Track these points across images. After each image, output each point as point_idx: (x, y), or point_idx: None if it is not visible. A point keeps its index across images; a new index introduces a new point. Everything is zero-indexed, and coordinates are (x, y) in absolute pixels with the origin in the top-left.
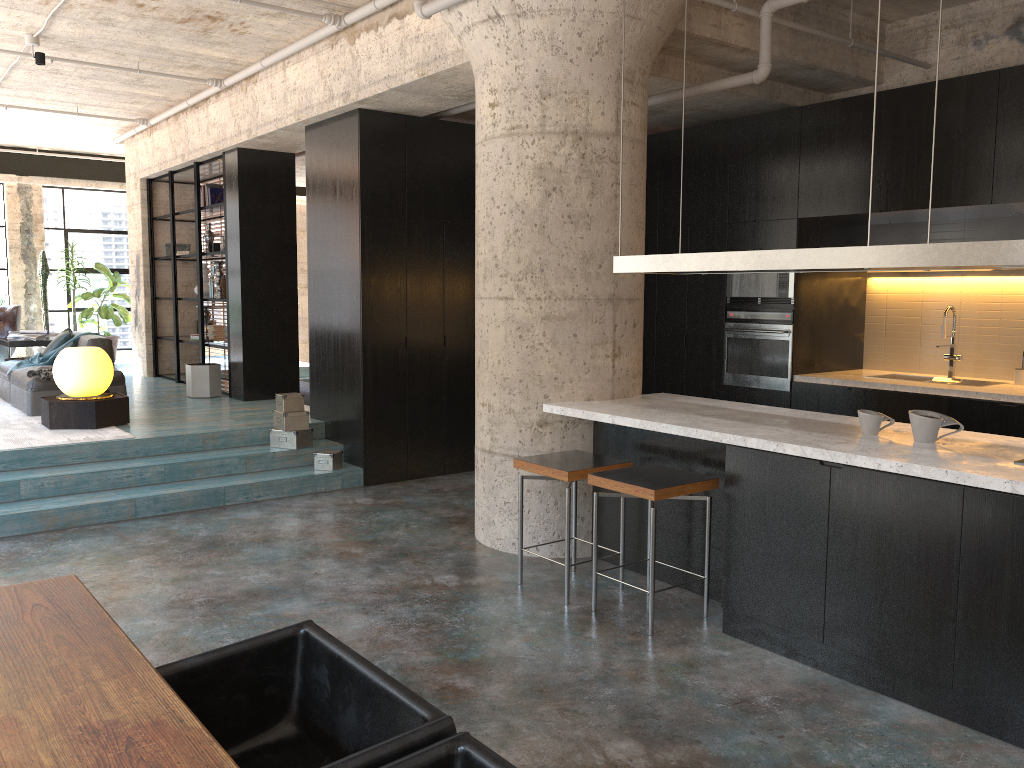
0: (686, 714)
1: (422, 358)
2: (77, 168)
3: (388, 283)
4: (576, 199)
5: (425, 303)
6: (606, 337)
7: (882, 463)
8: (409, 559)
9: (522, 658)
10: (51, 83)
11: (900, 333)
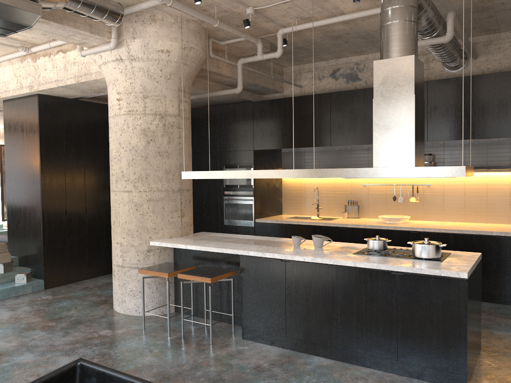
0: (235, 376)
1: (74, 220)
2: None
3: (55, 182)
4: (162, 144)
5: (75, 192)
6: (178, 208)
7: (306, 258)
8: (82, 325)
9: (155, 364)
10: None
11: (297, 198)
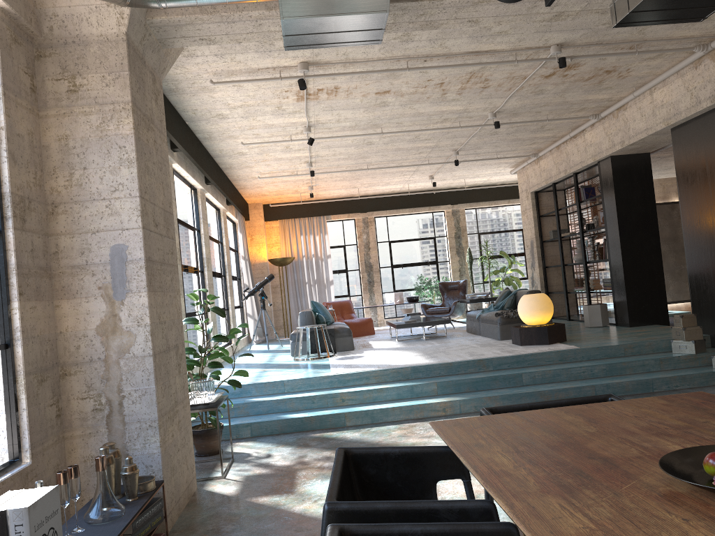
0: None
1: None
2: (483, 195)
3: None
4: None
5: None
6: None
7: None
8: None
9: None
10: (488, 141)
11: None
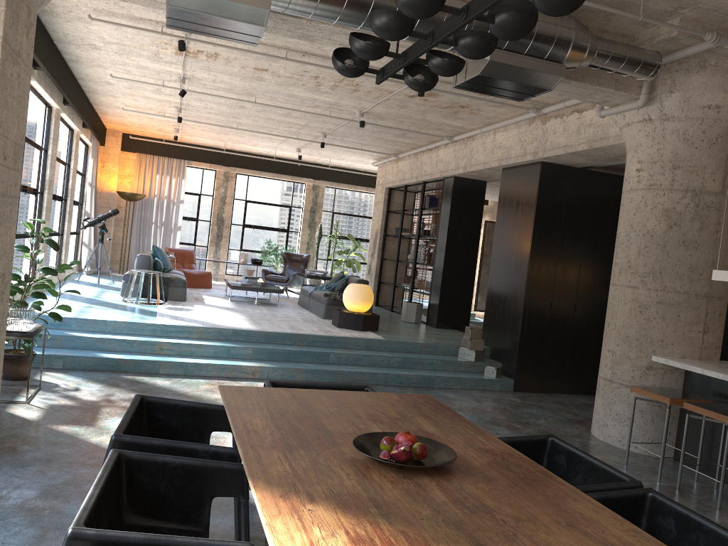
0: None
1: (559, 317)
2: (345, 177)
3: (544, 267)
4: (689, 231)
5: (566, 282)
6: (700, 319)
7: None
8: None
9: None
10: (355, 133)
11: None
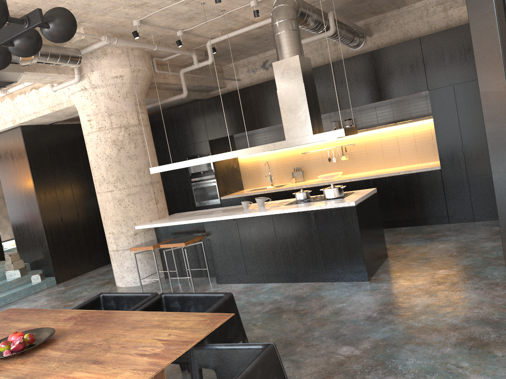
0: None
1: (70, 224)
2: None
3: (49, 196)
4: (130, 150)
5: (66, 201)
6: (152, 197)
7: (250, 214)
8: None
9: None
10: None
11: (253, 174)
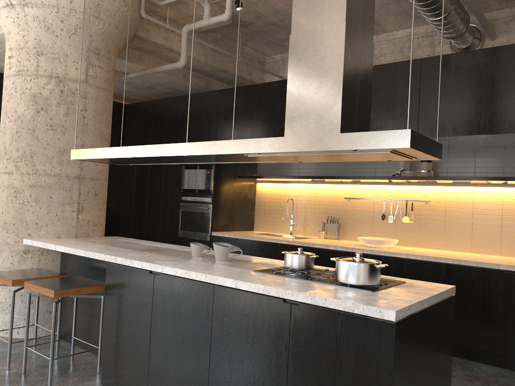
0: None
1: None
2: None
3: None
4: (56, 116)
5: None
6: (73, 200)
7: (177, 271)
8: None
9: None
10: None
11: (271, 212)
